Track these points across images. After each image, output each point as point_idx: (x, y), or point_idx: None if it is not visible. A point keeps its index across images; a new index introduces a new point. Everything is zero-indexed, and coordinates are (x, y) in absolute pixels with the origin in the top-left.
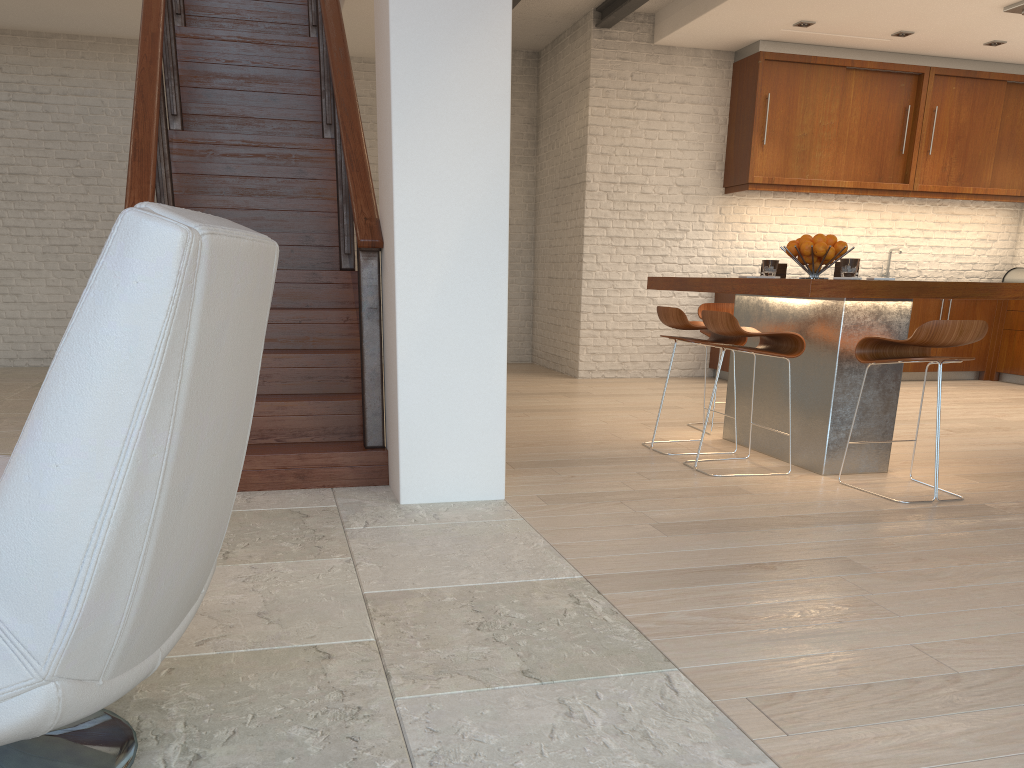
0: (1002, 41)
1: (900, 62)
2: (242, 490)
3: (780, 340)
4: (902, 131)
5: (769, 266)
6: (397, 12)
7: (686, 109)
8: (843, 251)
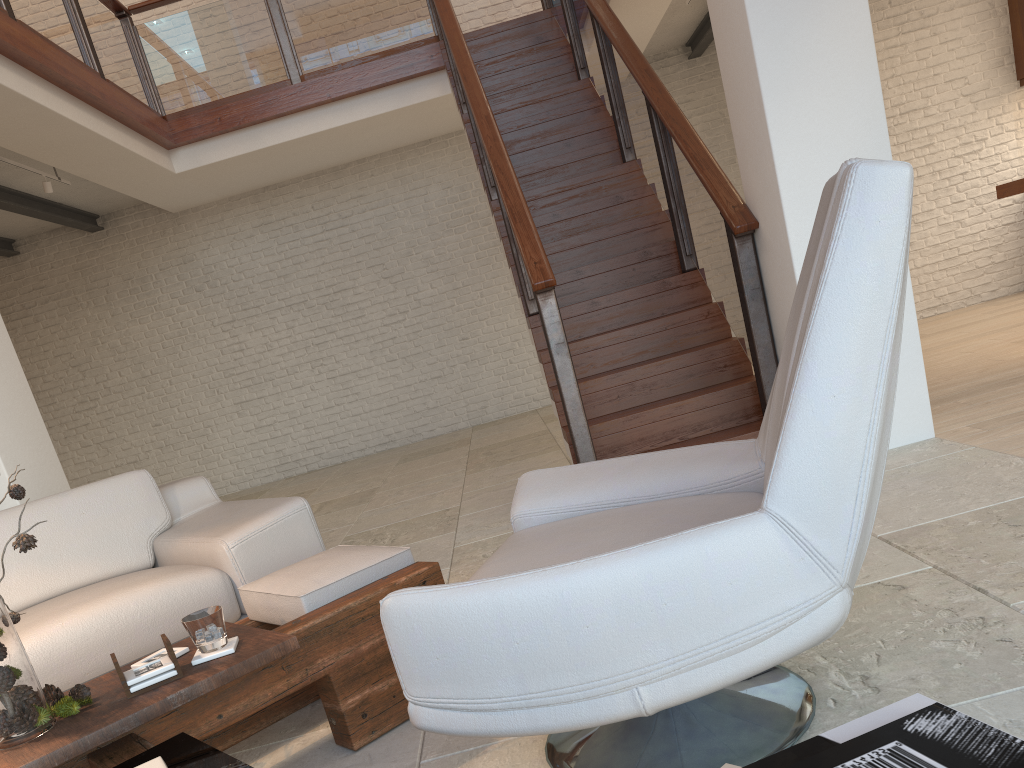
0: None
1: None
2: None
3: None
4: None
5: None
6: None
7: (957, 14)
8: None
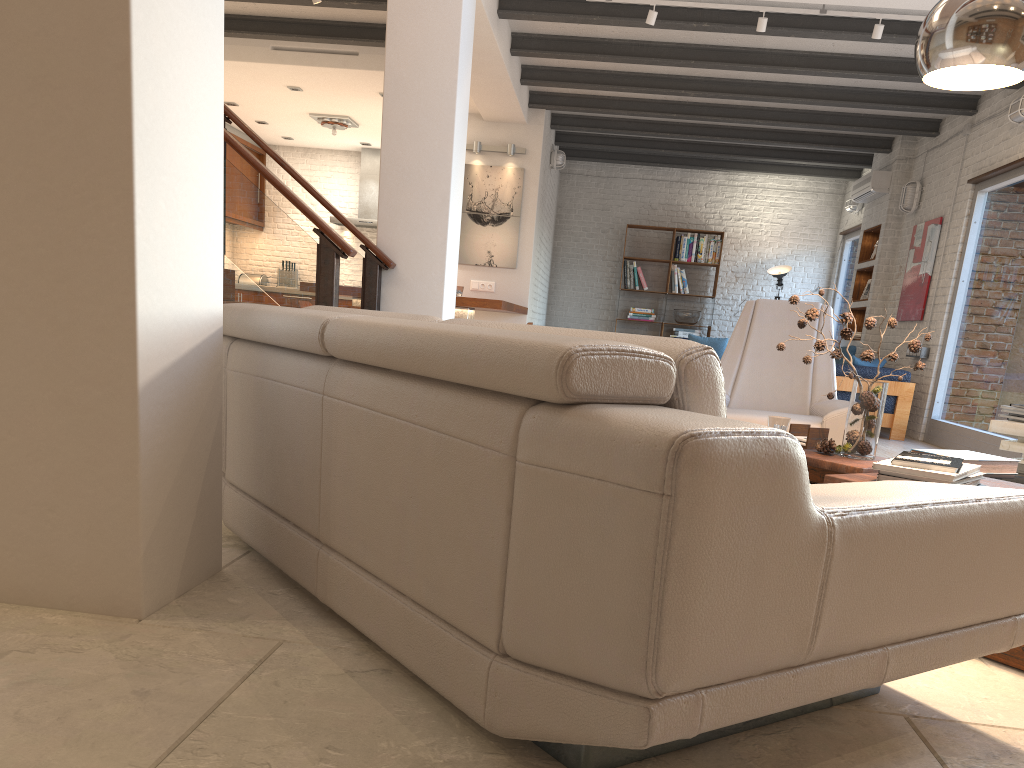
0: (267, 123)
1: None
2: None
3: None
4: None
5: None
6: (455, 138)
7: None
8: None
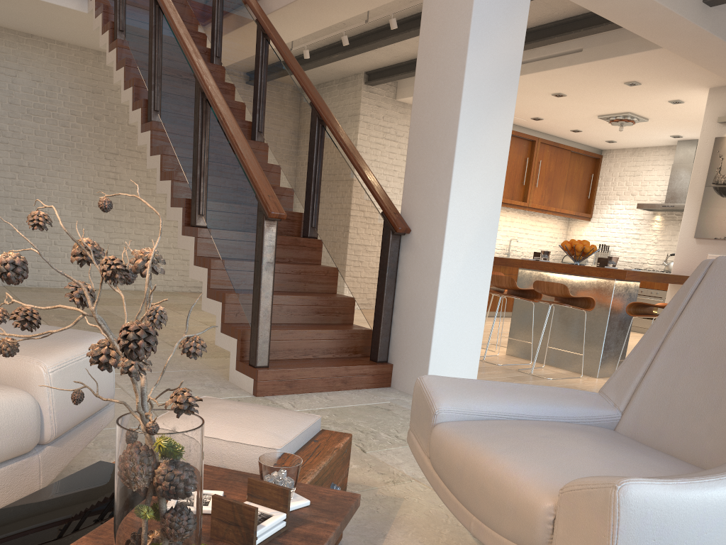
0: (580, 130)
1: (525, 132)
2: (310, 392)
3: (576, 300)
4: (523, 172)
5: (546, 254)
6: (466, 96)
7: None
8: (595, 250)
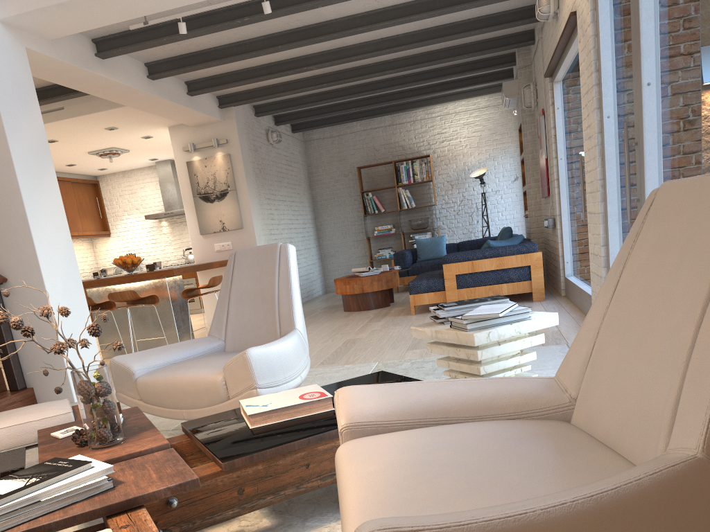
0: (75, 164)
1: None
2: None
3: (144, 299)
4: None
5: (105, 272)
6: (19, 171)
7: None
8: (141, 260)
